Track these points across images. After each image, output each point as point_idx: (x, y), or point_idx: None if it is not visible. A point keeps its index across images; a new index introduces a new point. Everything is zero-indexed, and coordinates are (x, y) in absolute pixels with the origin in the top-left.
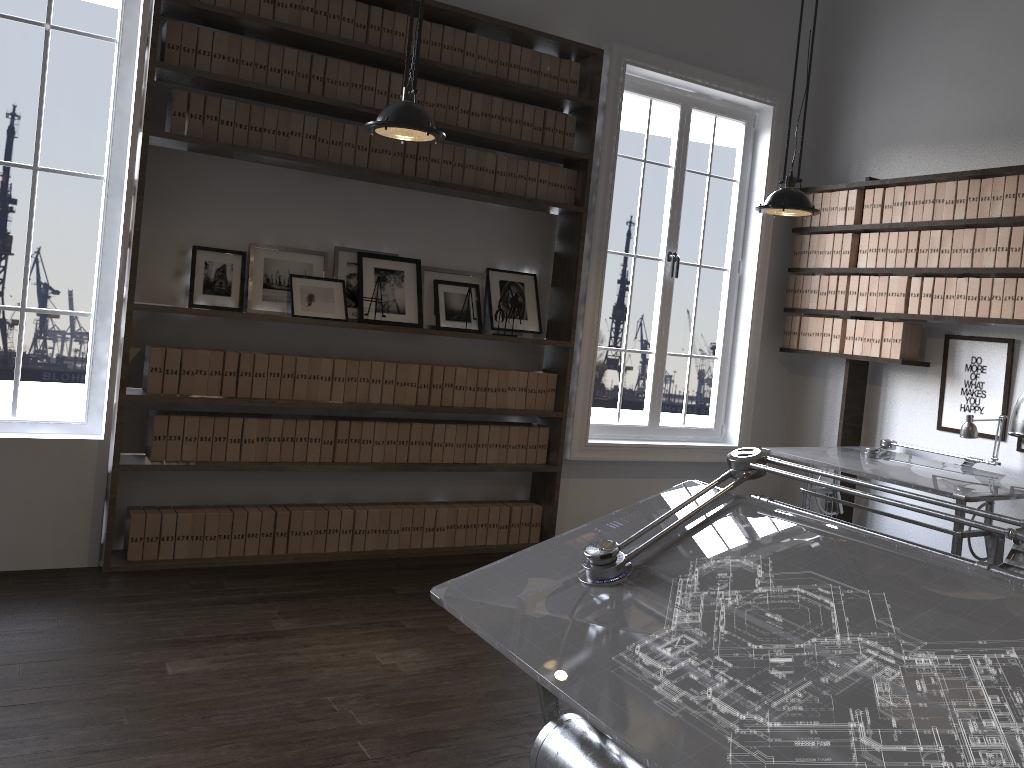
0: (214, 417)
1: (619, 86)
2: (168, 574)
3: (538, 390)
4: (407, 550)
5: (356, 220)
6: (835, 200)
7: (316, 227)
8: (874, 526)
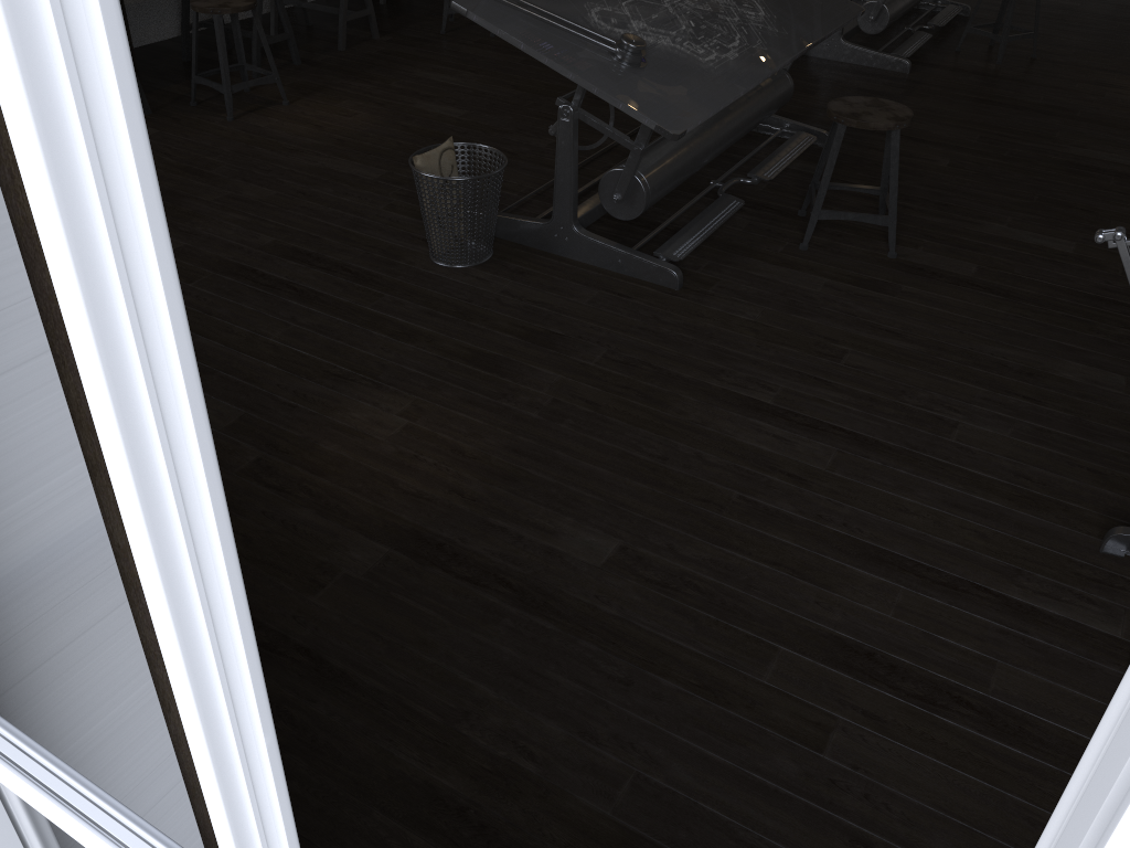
0: None
1: None
2: None
3: None
4: None
5: None
6: None
7: None
8: None
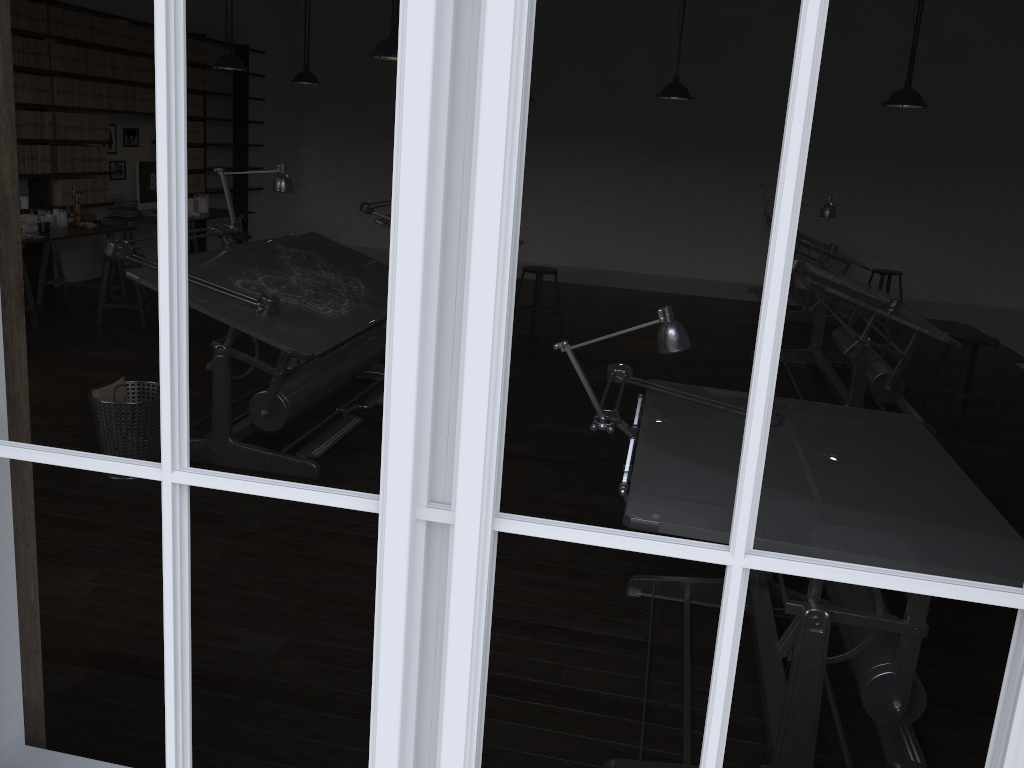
0: None
1: None
2: None
3: None
4: None
5: None
6: None
7: None
8: None
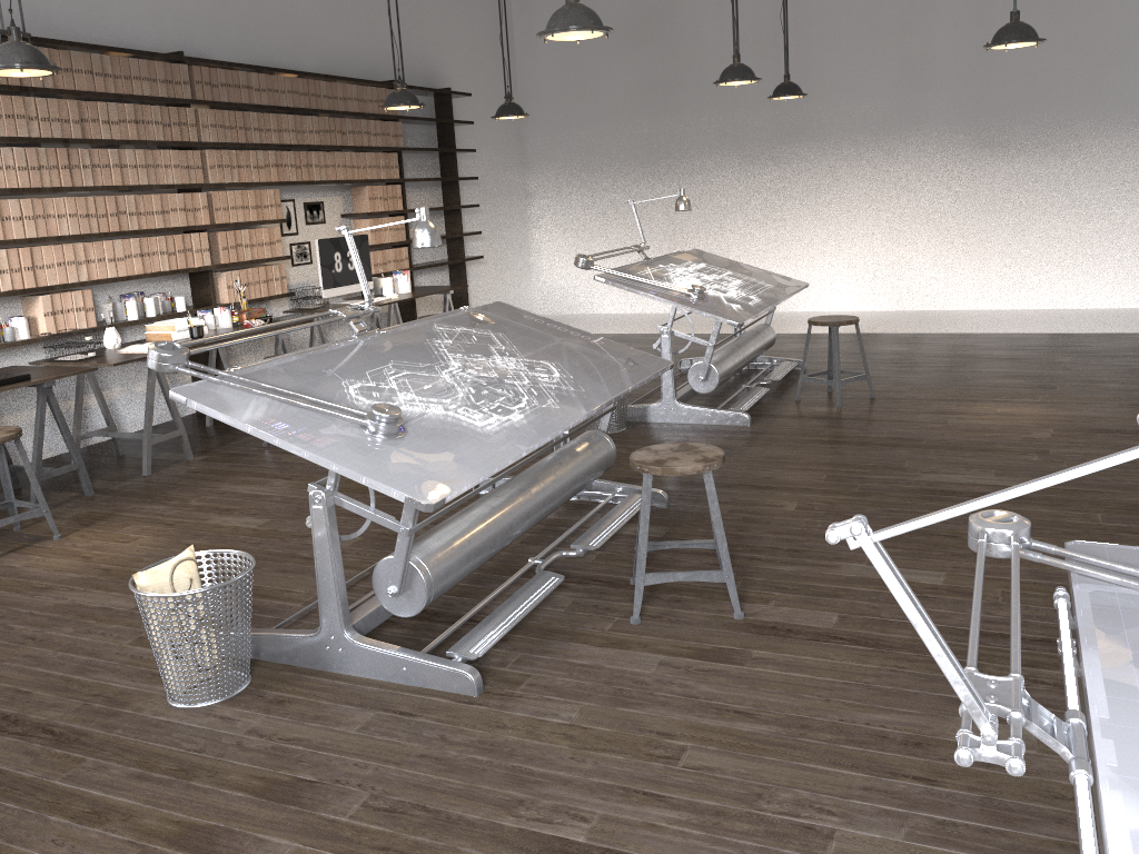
0: None
1: None
2: None
3: None
4: None
5: None
6: None
7: None
8: None
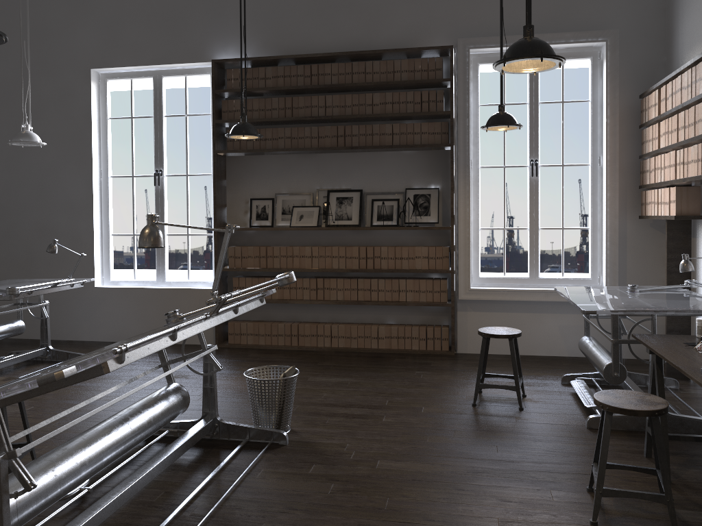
0: (259, 278)
1: (466, 64)
2: (237, 349)
3: (436, 257)
4: (360, 348)
5: (326, 174)
6: (652, 99)
7: (306, 181)
8: None
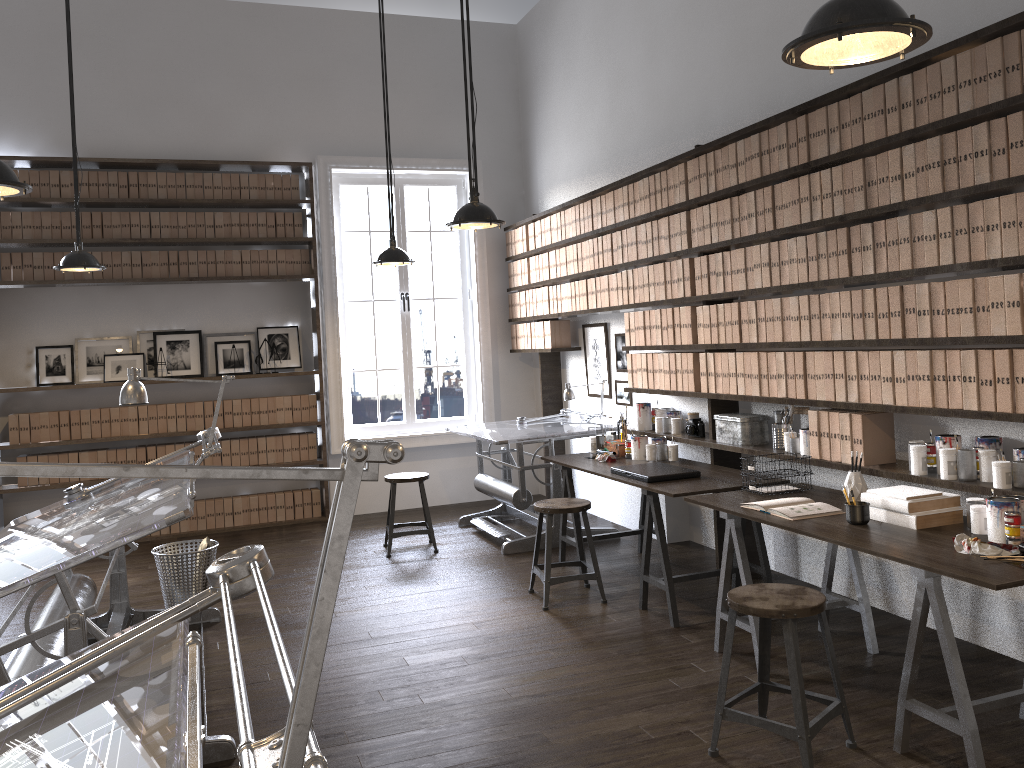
0: (58, 454)
1: (328, 185)
2: None
3: (302, 408)
4: (212, 529)
5: (150, 311)
6: (519, 234)
7: (121, 320)
8: (574, 475)
